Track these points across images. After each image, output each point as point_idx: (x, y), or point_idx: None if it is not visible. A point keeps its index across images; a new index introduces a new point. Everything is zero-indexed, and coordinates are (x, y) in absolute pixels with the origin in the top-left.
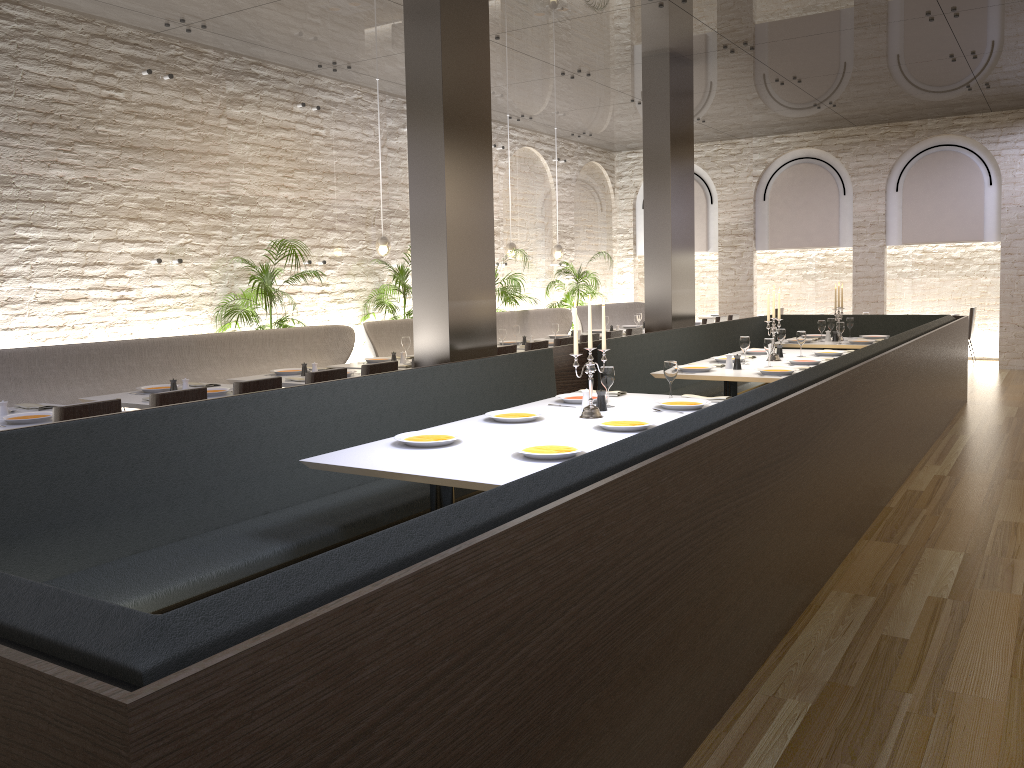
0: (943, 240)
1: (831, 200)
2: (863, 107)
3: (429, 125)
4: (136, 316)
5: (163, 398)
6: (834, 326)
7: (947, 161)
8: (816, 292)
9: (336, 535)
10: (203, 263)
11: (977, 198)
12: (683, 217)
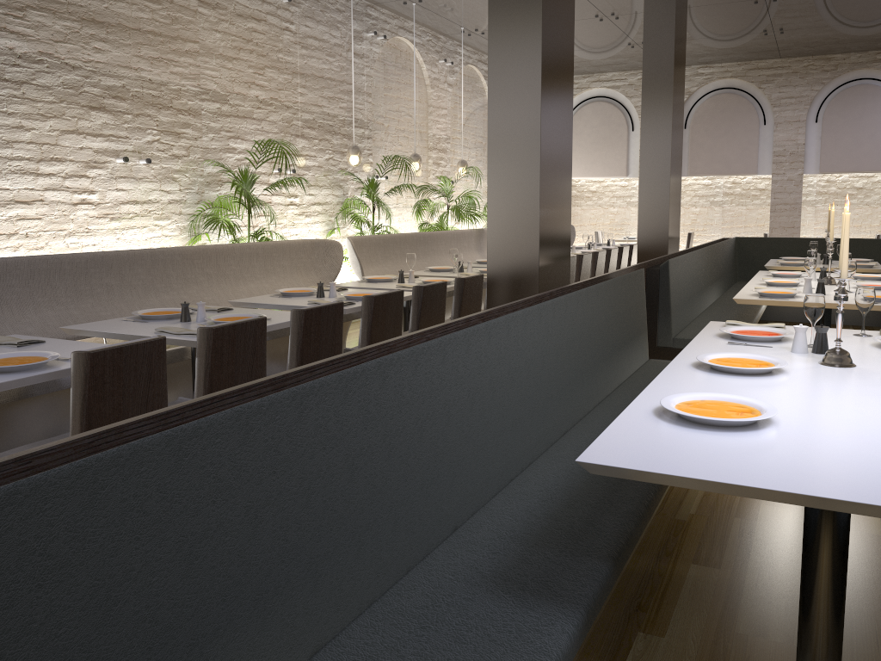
0: (860, 170)
1: (752, 129)
2: (806, 36)
3: None
4: (100, 224)
5: (217, 334)
6: (801, 249)
7: (867, 94)
8: (723, 218)
9: (611, 578)
10: (173, 165)
11: None
12: (677, 132)
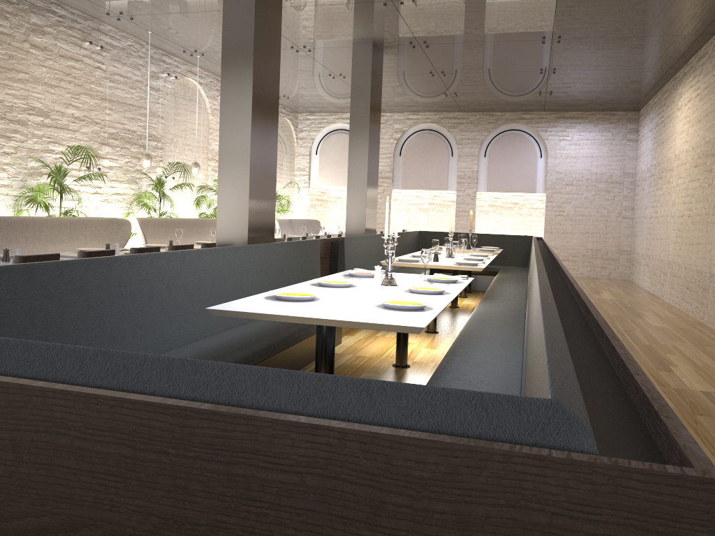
0: (512, 190)
1: (444, 159)
2: (473, 99)
3: (241, 61)
4: None
5: (26, 260)
6: None
7: (516, 140)
8: (427, 220)
9: None
10: (3, 159)
11: (533, 165)
12: (374, 158)
